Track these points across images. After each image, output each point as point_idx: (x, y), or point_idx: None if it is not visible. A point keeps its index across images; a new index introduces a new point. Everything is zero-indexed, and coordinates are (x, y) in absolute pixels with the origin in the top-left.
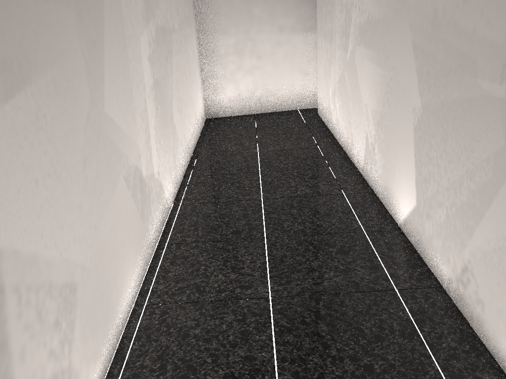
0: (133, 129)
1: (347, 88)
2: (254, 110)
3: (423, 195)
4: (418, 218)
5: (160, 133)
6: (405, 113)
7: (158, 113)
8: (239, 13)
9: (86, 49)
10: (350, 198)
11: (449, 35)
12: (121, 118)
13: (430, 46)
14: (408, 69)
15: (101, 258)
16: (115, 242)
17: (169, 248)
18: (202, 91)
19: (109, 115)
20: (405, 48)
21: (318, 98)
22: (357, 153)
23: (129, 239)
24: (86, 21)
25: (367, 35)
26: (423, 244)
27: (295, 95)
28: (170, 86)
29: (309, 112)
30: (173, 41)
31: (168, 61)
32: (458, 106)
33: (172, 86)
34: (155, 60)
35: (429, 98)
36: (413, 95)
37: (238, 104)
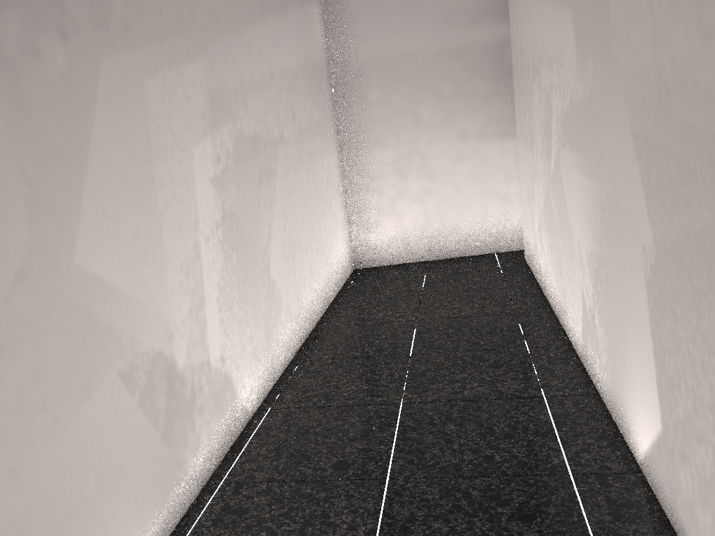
0: (158, 290)
1: (554, 216)
2: (426, 256)
3: (672, 412)
4: (667, 458)
5: (234, 295)
6: (632, 256)
7: (230, 264)
8: (400, 116)
9: (33, 162)
10: (553, 404)
11: (686, 107)
12: (124, 274)
13: (657, 132)
14: (630, 178)
15: (22, 531)
16: (77, 492)
17: (222, 491)
18: (346, 229)
19: (87, 270)
20: (623, 141)
21: (524, 235)
22: (573, 324)
23: (123, 483)
24: (38, 119)
25: (572, 129)
26: (680, 512)
27: (489, 231)
28: (267, 221)
29: (512, 256)
30: (280, 157)
31: (265, 186)
32: (714, 240)
33: (271, 221)
34: (231, 183)
35: (664, 227)
36: (640, 224)
37: (402, 247)
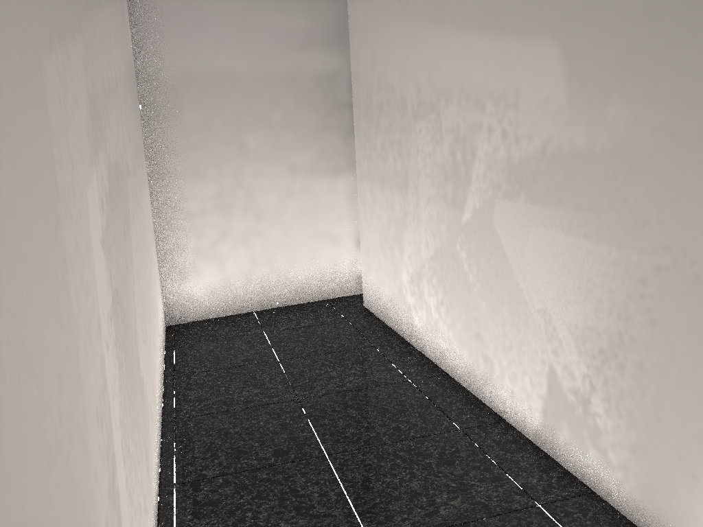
0: (85, 484)
1: (466, 272)
2: (252, 306)
3: None
4: None
5: (128, 426)
6: None
7: (122, 375)
8: (224, 144)
9: None
10: (560, 516)
11: None
12: (56, 488)
13: None
14: None
15: None
16: None
17: None
18: (159, 278)
19: None
20: None
21: (366, 282)
22: (513, 398)
23: None
24: None
25: (543, 180)
26: None
27: (320, 276)
28: (132, 291)
29: (348, 303)
30: (129, 194)
31: (127, 238)
32: None
33: (134, 290)
34: (112, 242)
35: None
36: None
37: (224, 296)
